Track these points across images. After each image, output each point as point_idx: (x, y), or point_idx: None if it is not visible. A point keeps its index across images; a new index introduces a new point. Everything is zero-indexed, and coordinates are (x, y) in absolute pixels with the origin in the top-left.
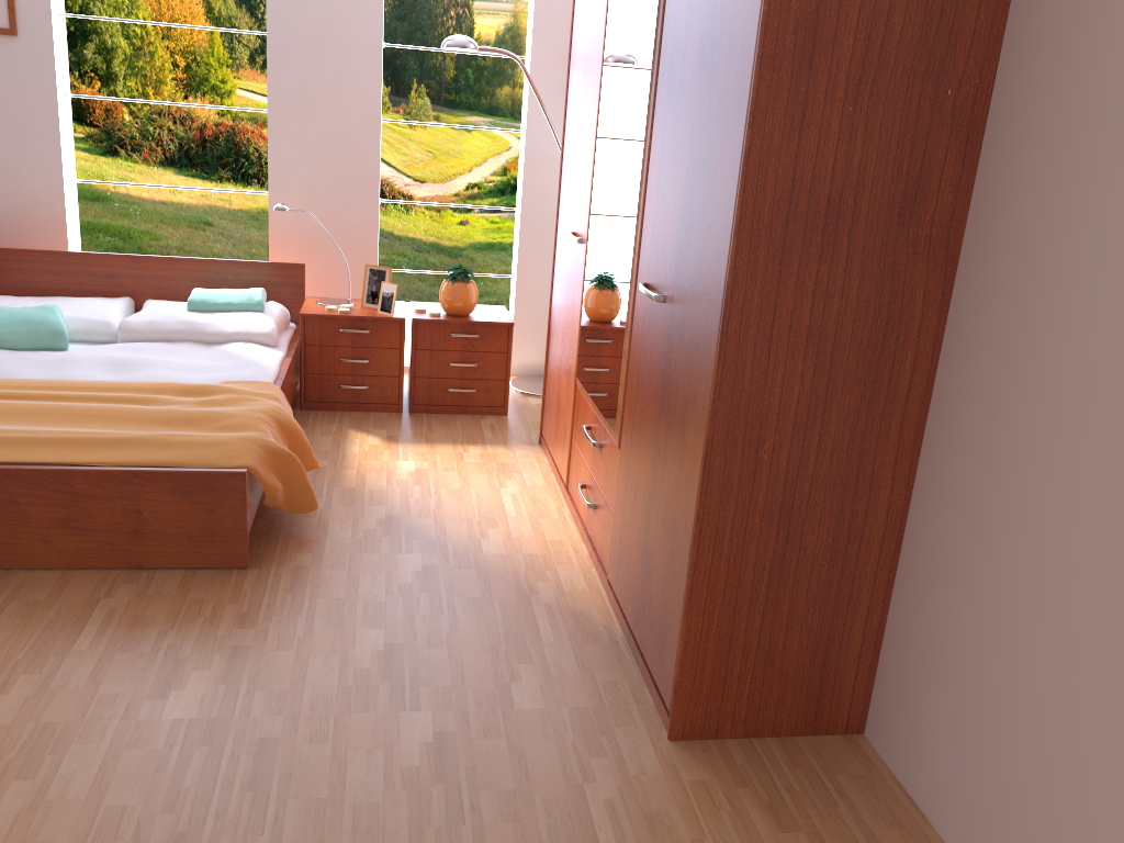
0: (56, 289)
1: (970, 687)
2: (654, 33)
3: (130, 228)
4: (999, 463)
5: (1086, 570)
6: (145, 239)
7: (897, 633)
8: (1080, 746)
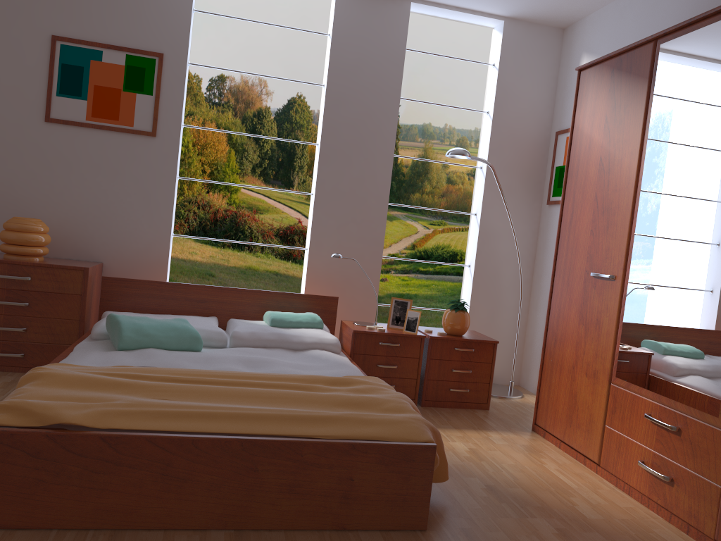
0: (162, 309)
1: None
2: None
3: None
4: None
5: None
6: None
7: None
8: None
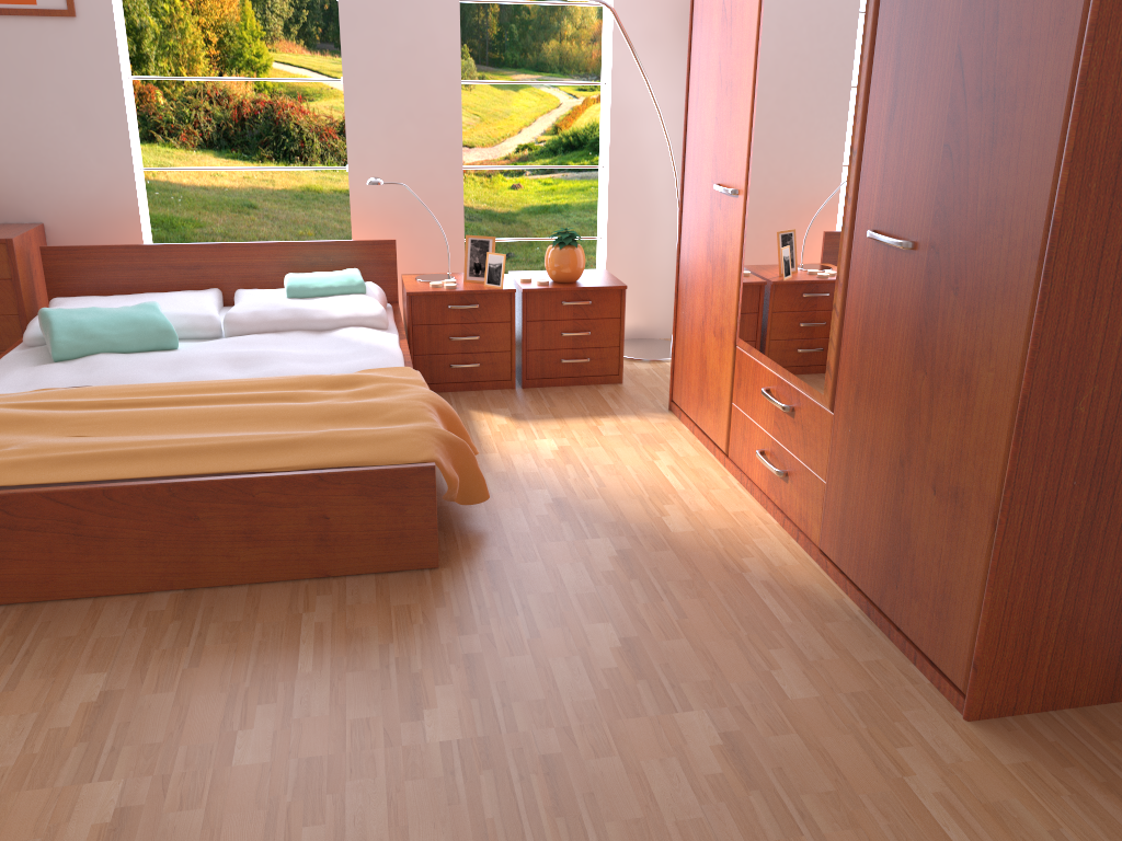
0: (139, 285)
1: None
2: None
3: (172, 217)
4: None
5: None
6: (188, 228)
7: None
8: None
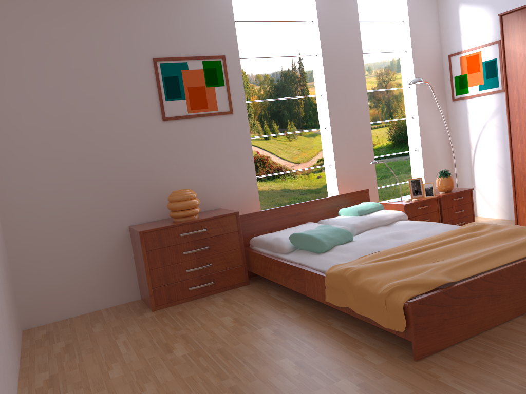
0: (276, 227)
1: None
2: None
3: None
4: None
5: None
6: None
7: None
8: None
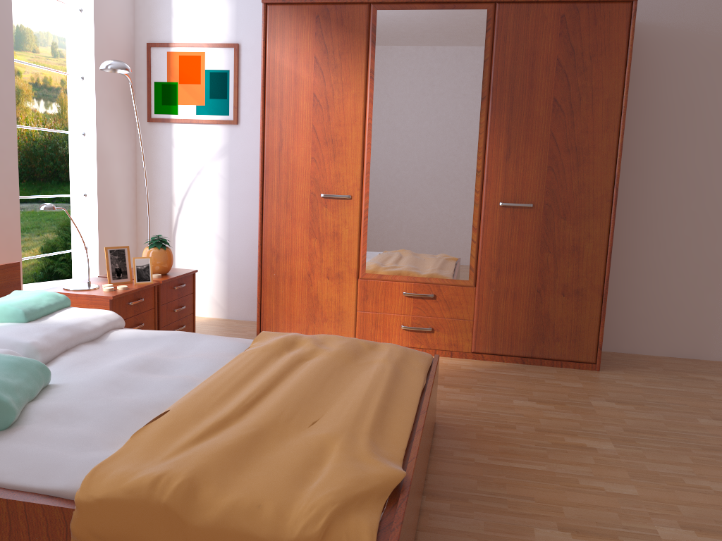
0: None
1: (644, 302)
2: (481, 91)
3: None
4: (641, 232)
5: (686, 249)
6: None
7: None
8: (696, 293)
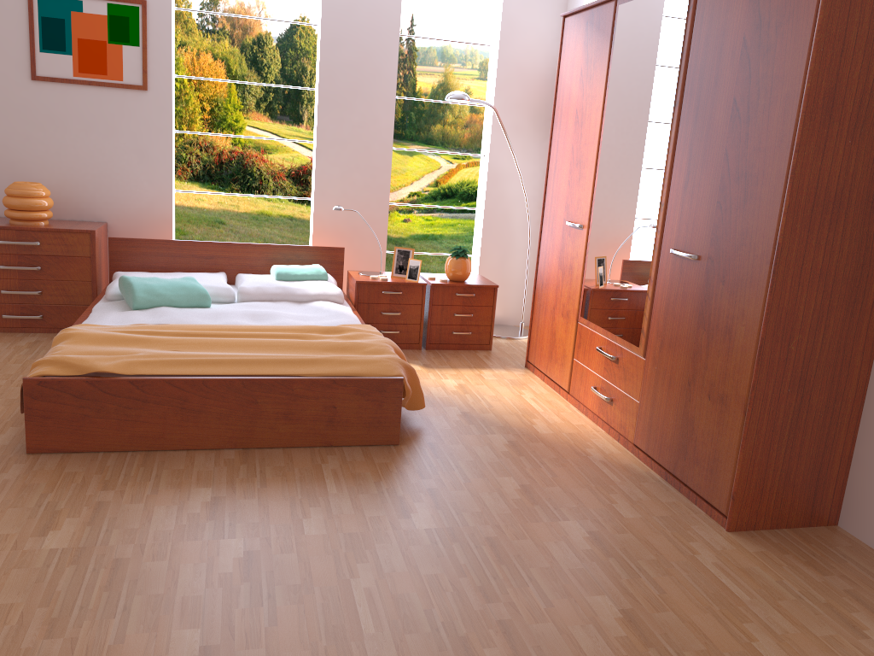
0: (171, 267)
1: None
2: (674, 95)
3: None
4: None
5: None
6: (176, 234)
7: (864, 457)
8: None
